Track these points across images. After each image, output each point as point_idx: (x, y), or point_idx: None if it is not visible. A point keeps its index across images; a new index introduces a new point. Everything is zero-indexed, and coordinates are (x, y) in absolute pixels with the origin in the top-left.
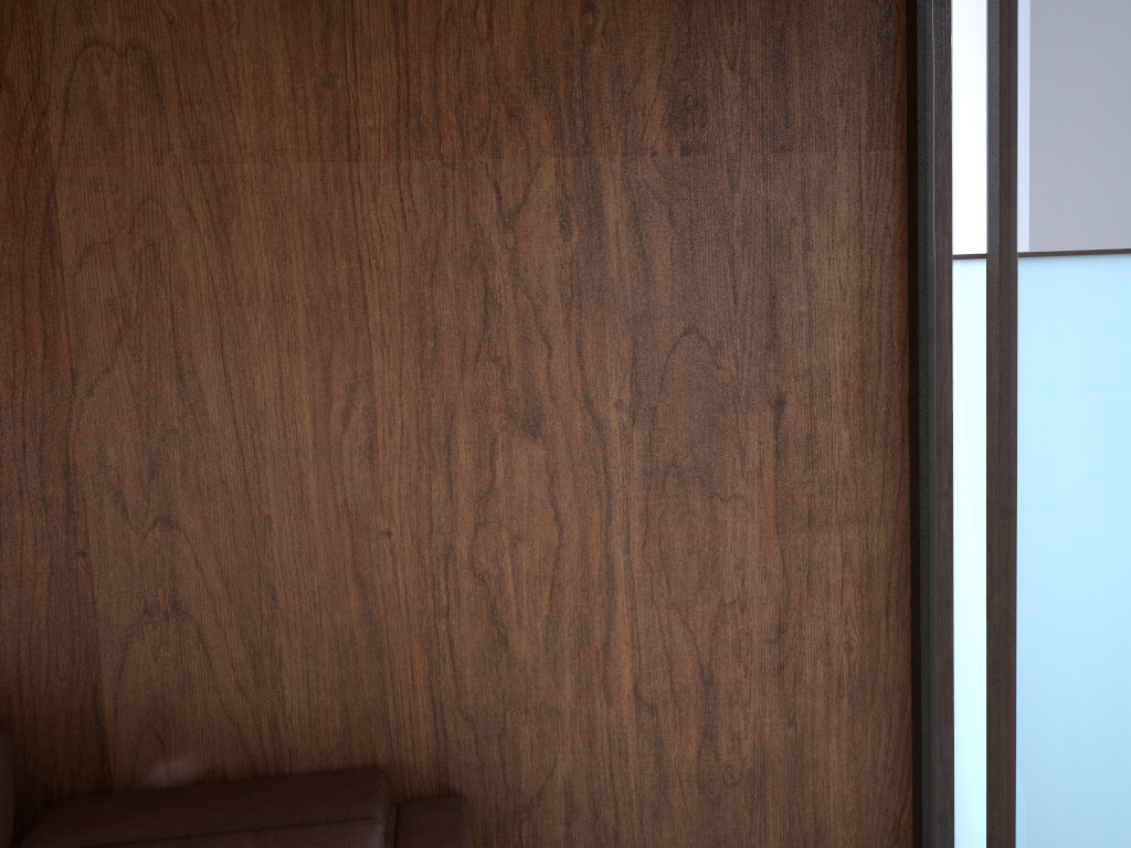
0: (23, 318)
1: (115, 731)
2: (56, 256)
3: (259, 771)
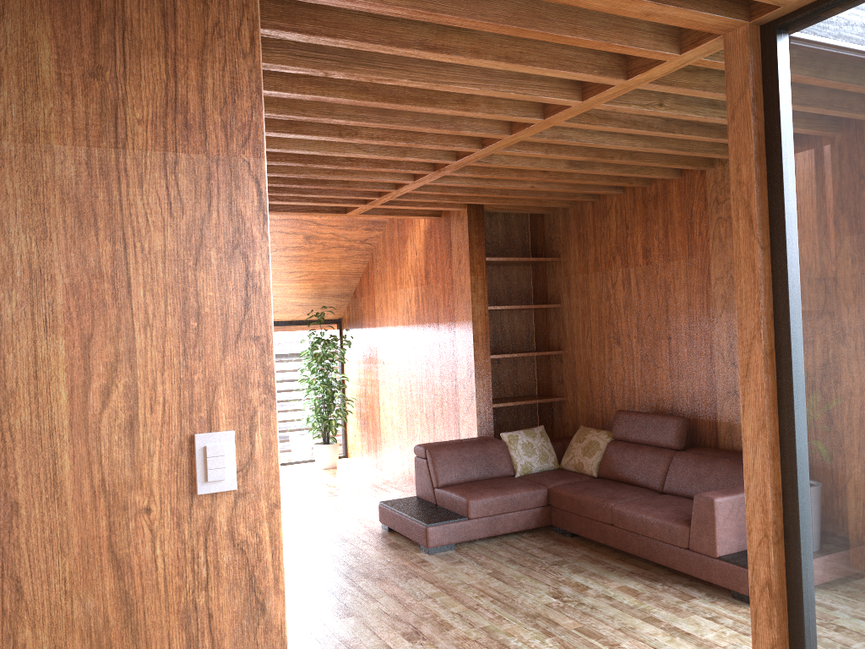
0: (702, 300)
1: (719, 429)
2: (709, 282)
3: None
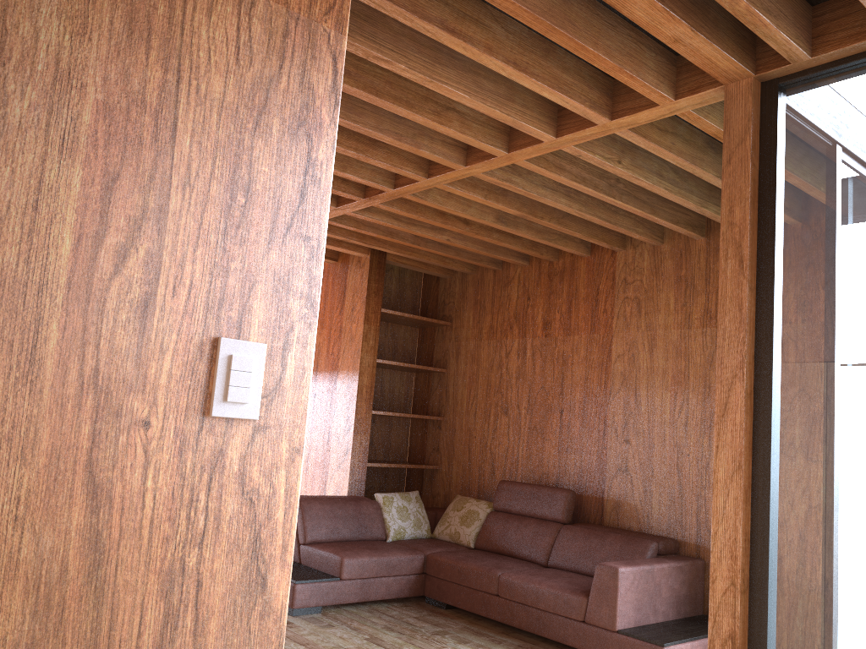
0: (600, 376)
1: (606, 506)
2: (610, 358)
3: (641, 531)
